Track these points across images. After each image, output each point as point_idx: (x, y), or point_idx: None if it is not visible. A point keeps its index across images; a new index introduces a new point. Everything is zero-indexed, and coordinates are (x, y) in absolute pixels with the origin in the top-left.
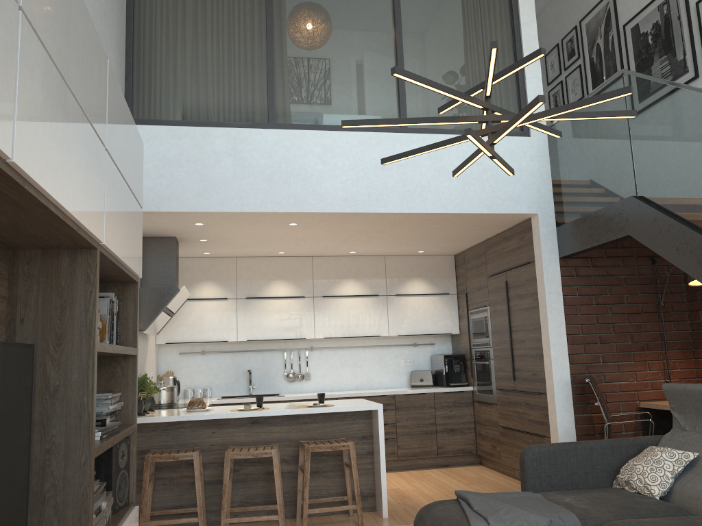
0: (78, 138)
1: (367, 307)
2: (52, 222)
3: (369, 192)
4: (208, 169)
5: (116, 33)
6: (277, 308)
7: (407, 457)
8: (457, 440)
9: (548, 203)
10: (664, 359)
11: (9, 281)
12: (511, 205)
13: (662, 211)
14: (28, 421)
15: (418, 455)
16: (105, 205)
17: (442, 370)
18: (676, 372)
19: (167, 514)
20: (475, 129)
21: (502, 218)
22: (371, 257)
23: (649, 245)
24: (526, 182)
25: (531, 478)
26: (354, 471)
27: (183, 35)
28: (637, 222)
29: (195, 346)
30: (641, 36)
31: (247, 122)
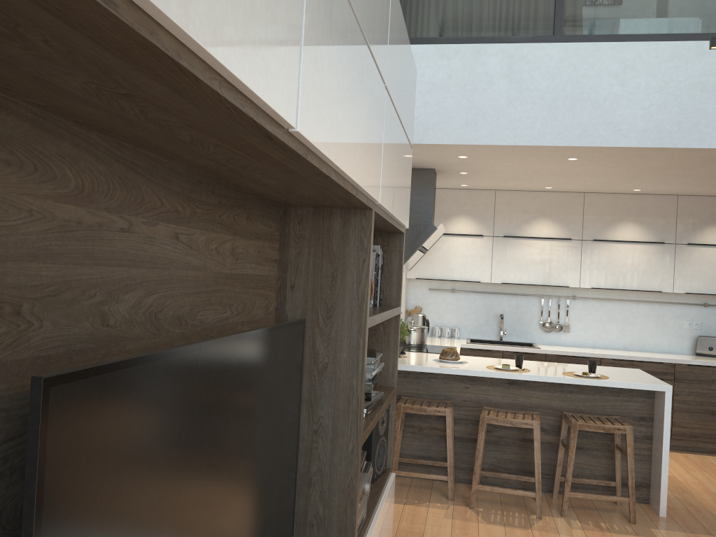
0: (361, 80)
1: (647, 256)
2: (330, 189)
3: (679, 121)
4: (478, 94)
5: None
6: (537, 250)
7: (683, 437)
8: None
9: None
10: None
11: (280, 243)
12: None
13: None
14: (297, 404)
15: (698, 437)
16: (382, 156)
17: None
18: None
19: (415, 463)
20: None
21: None
22: (659, 197)
23: None
24: None
25: None
26: (629, 460)
27: None
28: None
29: (445, 283)
30: None
31: (528, 36)
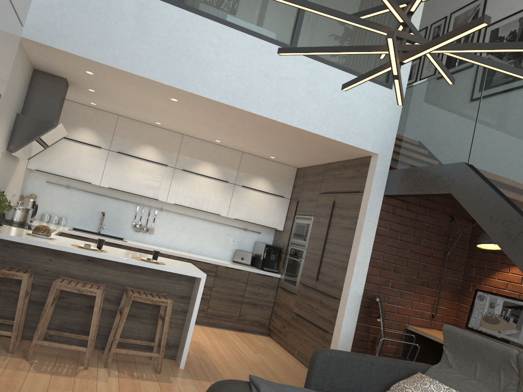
0: None
1: (216, 189)
2: None
3: (248, 92)
4: (110, 24)
5: None
6: (141, 168)
7: (213, 316)
8: (256, 312)
9: (388, 148)
10: (436, 297)
11: None
12: (360, 140)
13: (487, 183)
14: None
15: (222, 317)
16: None
17: (261, 255)
18: (442, 309)
19: None
20: (350, 69)
21: (349, 149)
22: (231, 150)
23: (466, 207)
24: (377, 126)
25: (317, 377)
26: (165, 325)
27: None
28: (461, 185)
29: (62, 179)
30: (498, 39)
31: None
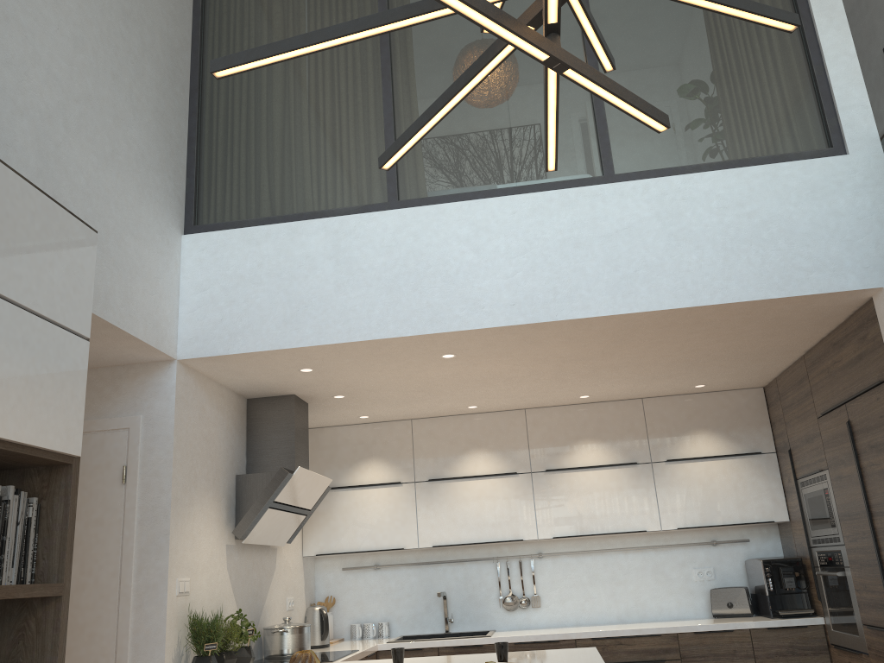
0: None
1: (619, 483)
2: None
3: (554, 287)
4: (299, 283)
5: (154, 107)
6: (475, 493)
7: None
8: None
9: None
10: None
11: None
12: (825, 277)
13: None
14: None
15: None
16: None
17: (763, 587)
18: None
19: None
20: (738, 159)
21: (815, 305)
22: (619, 403)
23: None
24: (850, 234)
25: None
26: None
27: (265, 101)
28: None
29: (365, 557)
30: None
31: (356, 206)
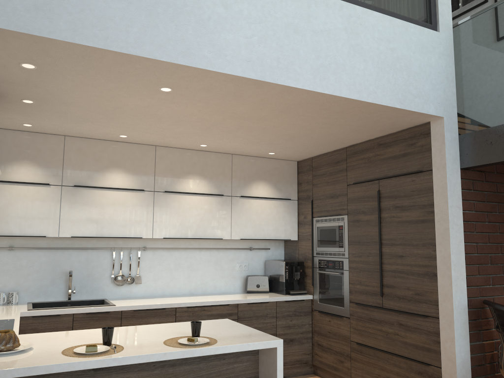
0: None
1: (211, 207)
2: None
3: (278, 58)
4: None
5: None
6: (111, 201)
7: None
8: (295, 350)
9: (452, 108)
10: None
11: None
12: (421, 103)
13: None
14: None
15: None
16: None
17: (282, 277)
18: None
19: None
20: (389, 10)
21: (403, 118)
22: (218, 154)
23: None
24: (434, 81)
25: None
26: None
27: None
28: None
29: (1, 239)
30: None
31: None
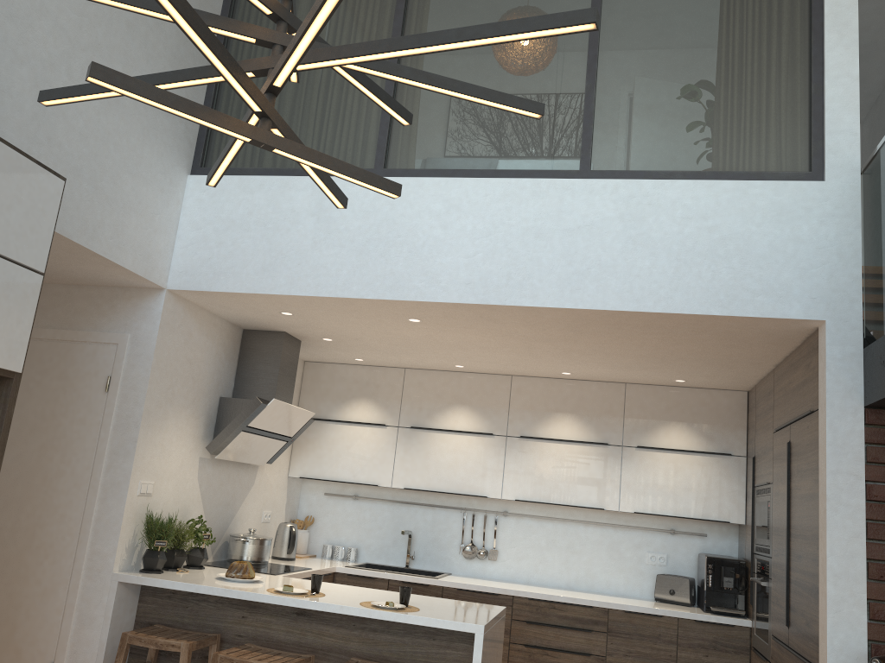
0: None
1: (587, 460)
2: None
3: (509, 273)
4: (281, 234)
5: (172, 54)
6: (451, 447)
7: None
8: None
9: (849, 303)
10: None
11: None
12: (770, 302)
13: None
14: None
15: None
16: None
17: (703, 581)
18: None
19: None
20: (713, 170)
21: (761, 326)
22: (602, 384)
23: None
24: (805, 262)
25: None
26: None
27: None
28: None
29: (347, 486)
30: None
31: None
